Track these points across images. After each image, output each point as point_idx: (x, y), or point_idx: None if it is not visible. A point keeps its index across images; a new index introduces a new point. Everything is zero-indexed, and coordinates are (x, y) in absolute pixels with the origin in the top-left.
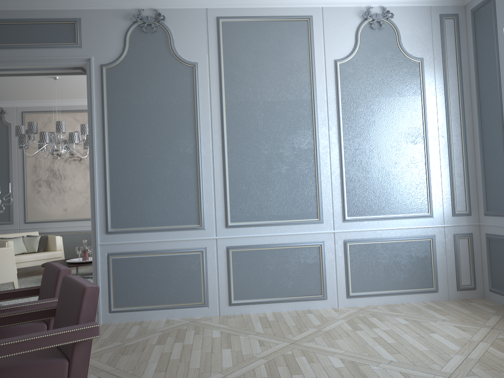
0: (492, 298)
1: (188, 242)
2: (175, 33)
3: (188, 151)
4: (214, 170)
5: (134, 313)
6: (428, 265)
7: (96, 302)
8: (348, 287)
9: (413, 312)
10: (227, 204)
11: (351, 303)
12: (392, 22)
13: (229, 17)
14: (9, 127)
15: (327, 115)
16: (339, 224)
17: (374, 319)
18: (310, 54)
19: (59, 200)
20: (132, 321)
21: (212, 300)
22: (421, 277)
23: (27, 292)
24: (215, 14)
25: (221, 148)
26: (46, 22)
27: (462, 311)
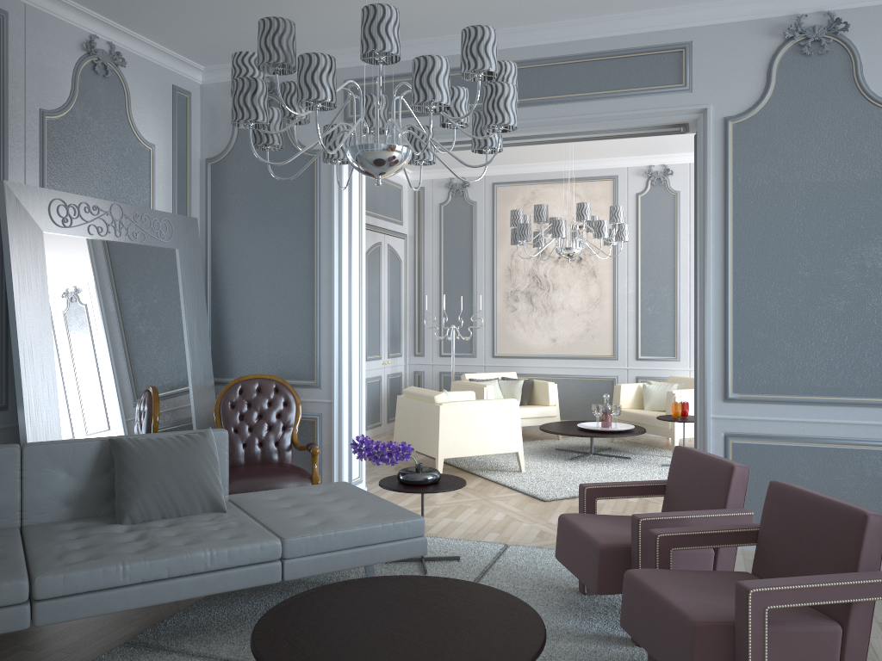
0: None
1: (875, 429)
2: (866, 51)
3: (881, 266)
4: None
5: None
6: None
7: (881, 541)
8: None
9: None
10: None
11: None
12: None
13: None
14: (473, 207)
15: None
16: None
17: None
18: None
19: (545, 324)
20: None
21: None
22: None
23: (648, 489)
24: None
25: None
26: (635, 54)
27: None
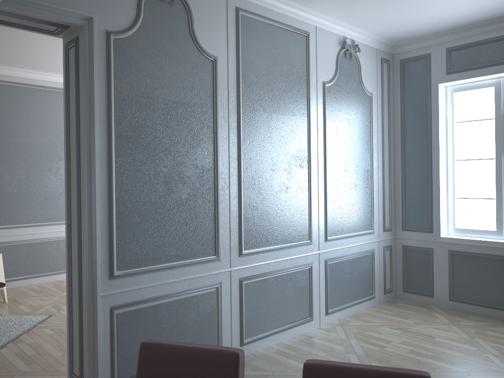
0: (406, 297)
1: (204, 279)
2: (196, 13)
3: (206, 165)
4: (230, 189)
5: None
6: (371, 275)
7: None
8: (328, 304)
9: (381, 320)
10: (242, 229)
11: (328, 320)
12: (357, 56)
13: (247, 12)
14: None
15: (317, 136)
16: (322, 244)
17: (371, 333)
18: (307, 72)
19: None
20: None
21: (225, 345)
22: (367, 287)
23: None
24: (235, 3)
25: (237, 164)
26: None
27: (409, 313)
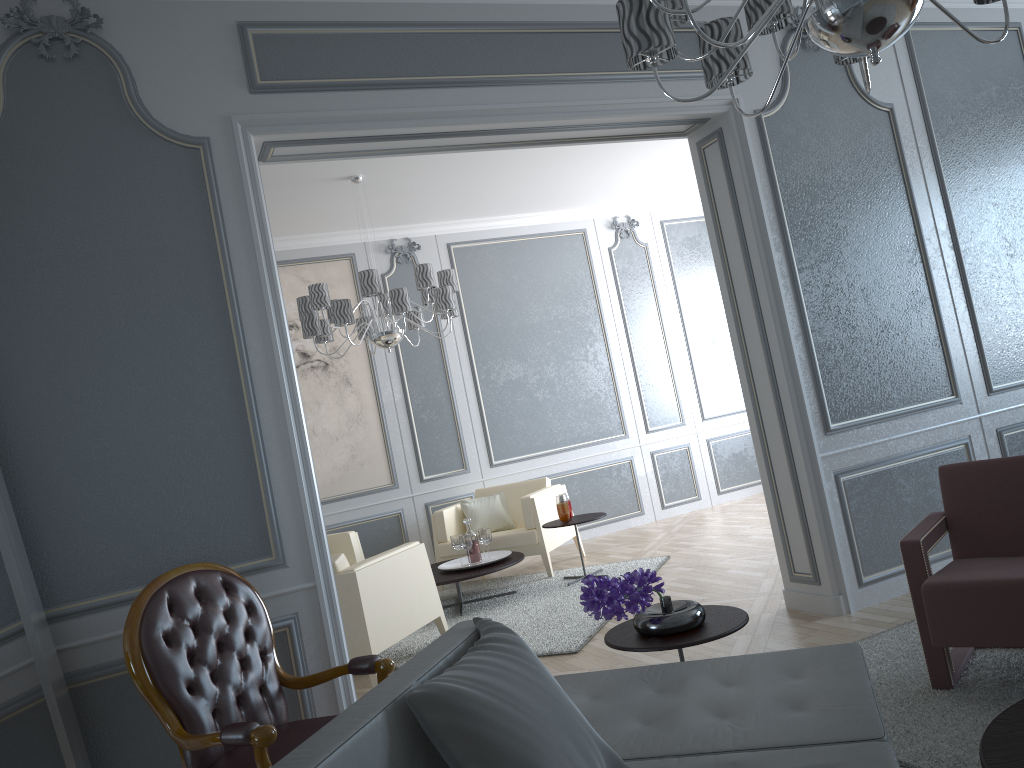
0: None
1: (944, 431)
2: None
3: (911, 265)
4: (952, 295)
5: (895, 580)
6: None
7: None
8: None
9: None
10: (984, 353)
11: None
12: None
13: (920, 24)
14: None
15: None
16: None
17: None
18: None
19: None
20: (896, 595)
21: None
22: None
23: (940, 527)
24: None
25: (954, 255)
26: None
27: None
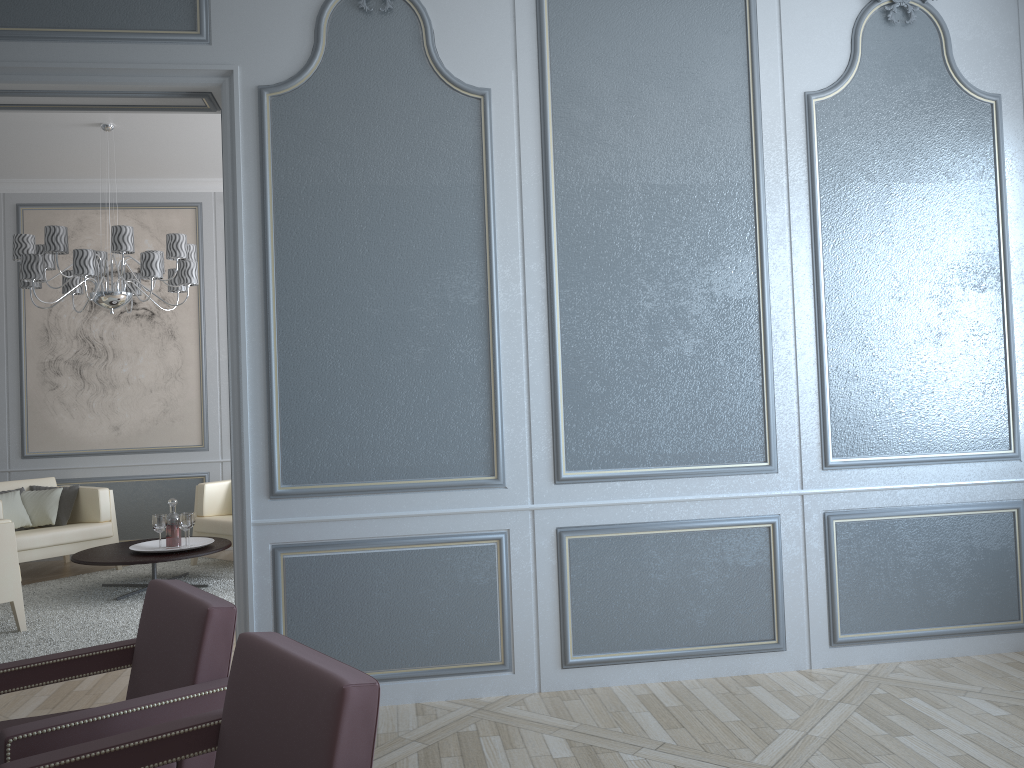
0: None
1: (467, 519)
2: (439, 16)
3: (467, 301)
4: (529, 346)
5: None
6: (1010, 568)
7: (372, 728)
8: (834, 621)
9: (995, 681)
10: (559, 427)
11: (840, 659)
12: (933, 11)
13: None
14: None
15: (788, 221)
16: (813, 474)
17: (917, 701)
18: (750, 78)
19: (103, 406)
20: None
21: (522, 657)
22: (994, 597)
23: (102, 659)
24: None
25: (545, 295)
26: None
27: None
